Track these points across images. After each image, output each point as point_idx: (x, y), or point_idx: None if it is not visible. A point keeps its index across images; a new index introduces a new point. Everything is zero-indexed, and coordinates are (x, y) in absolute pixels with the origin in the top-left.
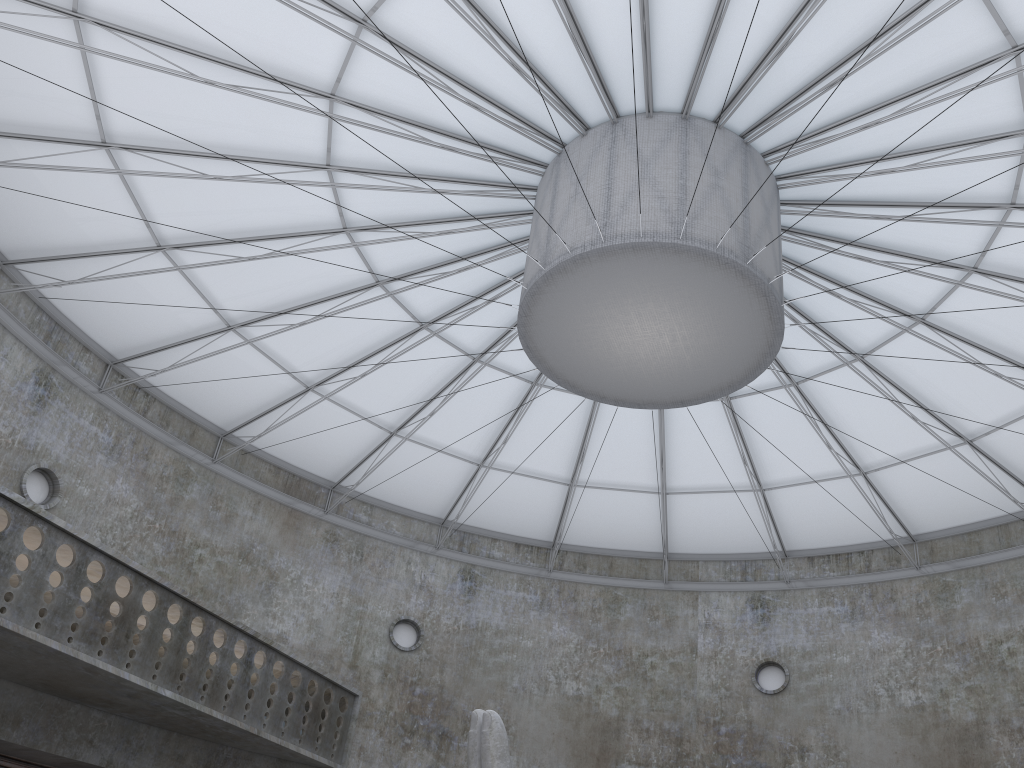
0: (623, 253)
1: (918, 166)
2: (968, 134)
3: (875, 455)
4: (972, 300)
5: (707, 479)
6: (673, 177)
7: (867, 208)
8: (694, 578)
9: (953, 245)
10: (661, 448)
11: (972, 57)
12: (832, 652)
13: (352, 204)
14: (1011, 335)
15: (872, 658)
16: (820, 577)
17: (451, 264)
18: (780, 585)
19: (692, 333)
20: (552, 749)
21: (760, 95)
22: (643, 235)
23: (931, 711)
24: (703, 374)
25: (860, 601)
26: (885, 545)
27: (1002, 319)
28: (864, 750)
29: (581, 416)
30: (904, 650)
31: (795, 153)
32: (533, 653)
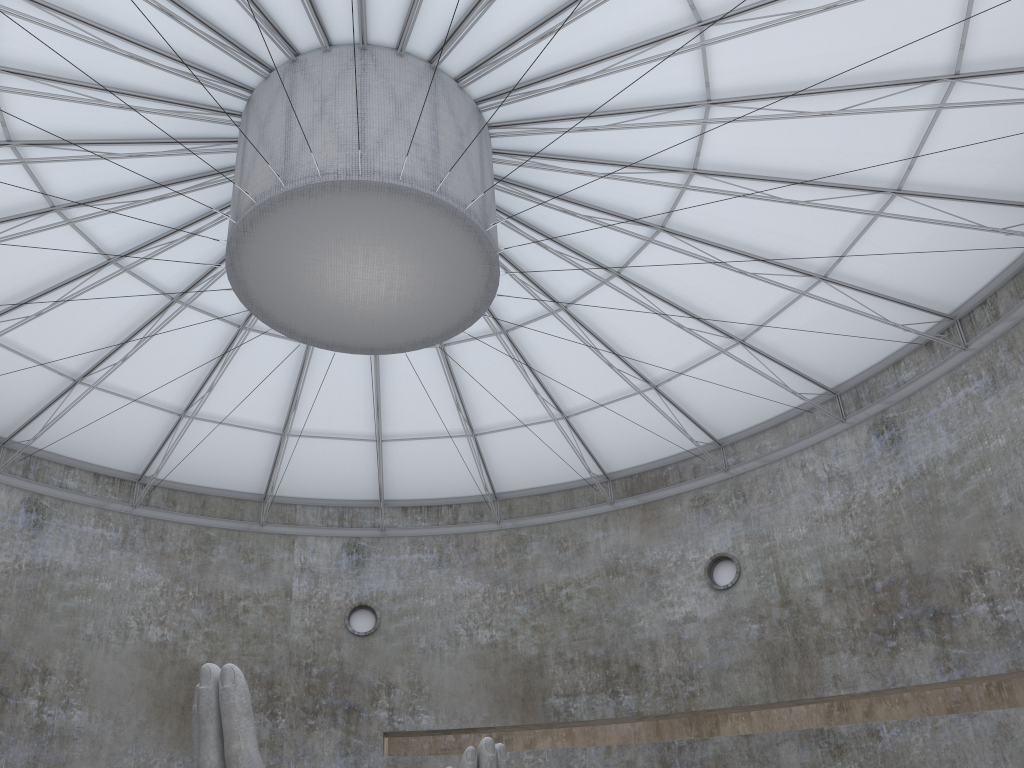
0: (378, 192)
1: (612, 176)
2: (651, 160)
3: (488, 420)
4: (606, 299)
5: (330, 425)
6: (426, 126)
7: (555, 200)
8: (292, 522)
9: (608, 249)
10: (298, 389)
11: (676, 97)
12: (420, 596)
13: (4, 36)
14: (624, 334)
15: (455, 601)
16: (413, 526)
17: (118, 145)
18: (375, 532)
19: (410, 285)
20: (131, 701)
21: (504, 70)
22: (402, 179)
23: (502, 647)
24: (404, 326)
25: (447, 550)
26: (471, 500)
27: (622, 319)
28: (444, 684)
29: (217, 343)
30: (483, 594)
31: (518, 134)
32: (112, 597)
